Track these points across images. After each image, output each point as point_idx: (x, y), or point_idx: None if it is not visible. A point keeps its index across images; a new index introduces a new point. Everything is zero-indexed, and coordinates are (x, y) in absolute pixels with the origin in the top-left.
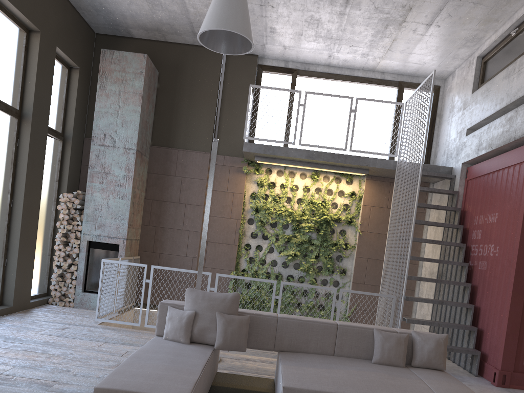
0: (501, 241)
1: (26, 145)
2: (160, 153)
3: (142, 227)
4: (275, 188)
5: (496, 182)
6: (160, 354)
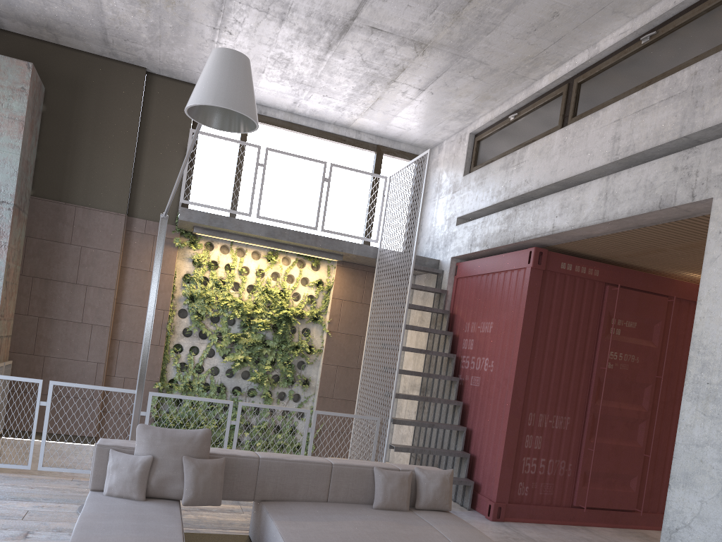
0: (496, 355)
1: None
2: (47, 208)
3: (15, 317)
4: (218, 269)
5: (491, 286)
6: (117, 520)
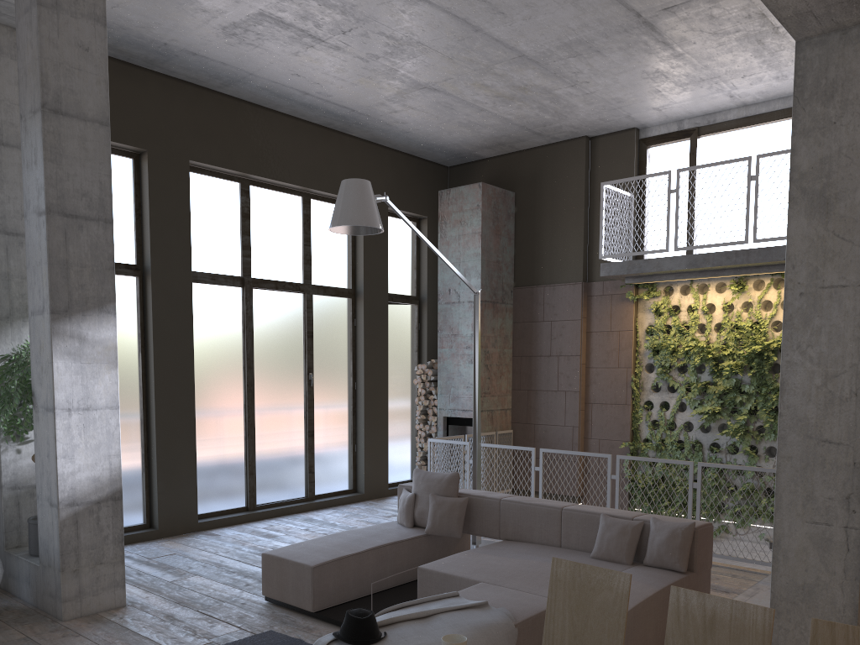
0: None
1: (361, 323)
2: (525, 295)
3: (512, 392)
4: (680, 313)
5: None
6: (357, 534)
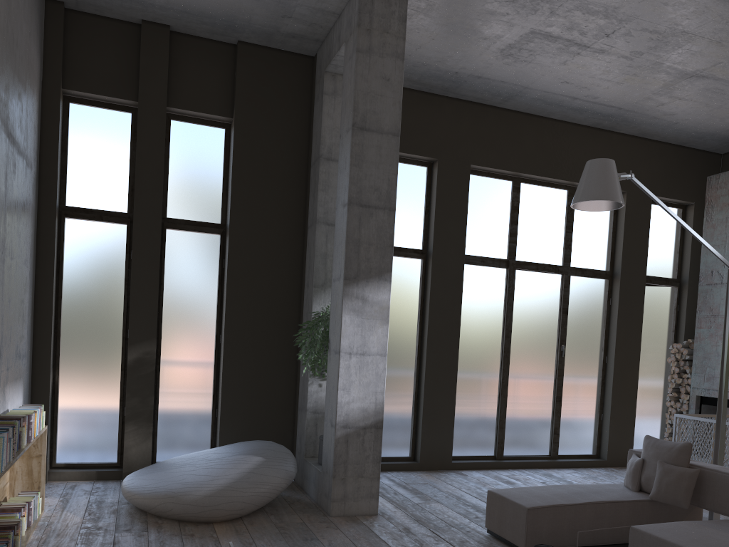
0: None
1: (616, 302)
2: None
3: None
4: None
5: None
6: (579, 488)
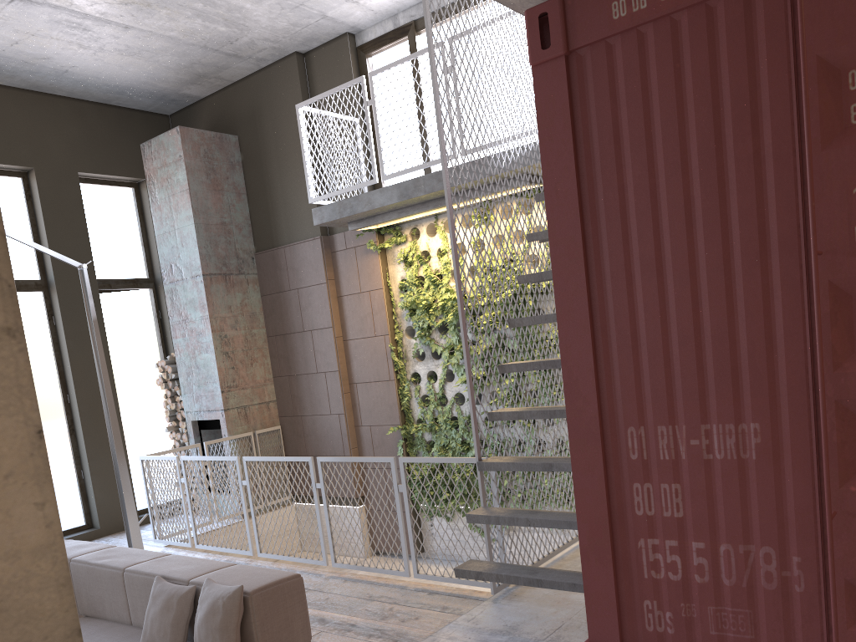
0: None
1: (60, 321)
2: (267, 260)
3: (274, 381)
4: (431, 260)
5: None
6: None
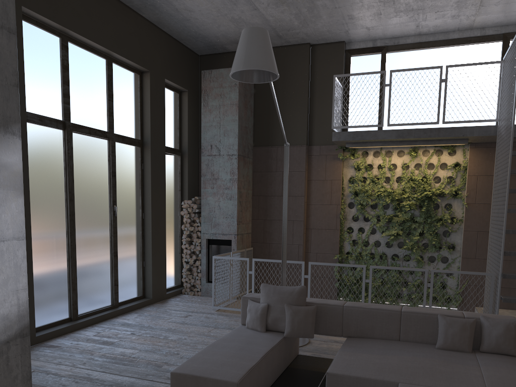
0: None
1: (148, 167)
2: (262, 152)
3: (252, 221)
4: (373, 169)
5: None
6: (233, 343)
